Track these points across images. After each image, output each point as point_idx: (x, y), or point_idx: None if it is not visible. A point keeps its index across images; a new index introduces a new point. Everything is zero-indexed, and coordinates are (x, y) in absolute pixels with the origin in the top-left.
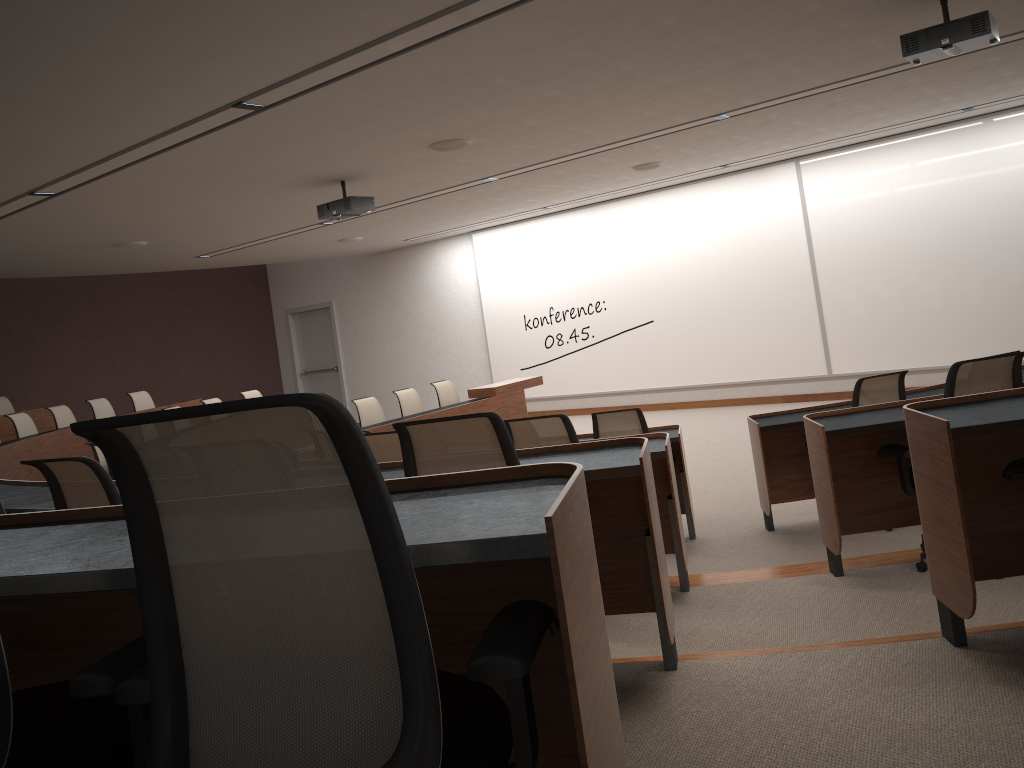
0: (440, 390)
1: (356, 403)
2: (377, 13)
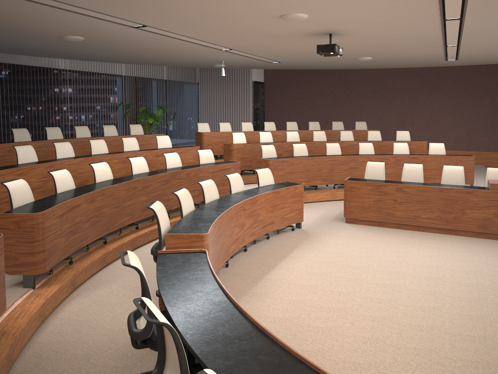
0: (490, 174)
1: (404, 165)
2: (26, 6)
